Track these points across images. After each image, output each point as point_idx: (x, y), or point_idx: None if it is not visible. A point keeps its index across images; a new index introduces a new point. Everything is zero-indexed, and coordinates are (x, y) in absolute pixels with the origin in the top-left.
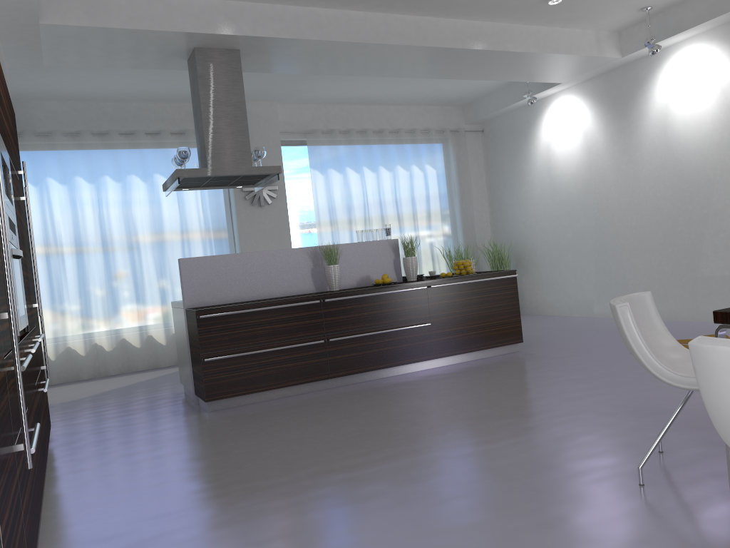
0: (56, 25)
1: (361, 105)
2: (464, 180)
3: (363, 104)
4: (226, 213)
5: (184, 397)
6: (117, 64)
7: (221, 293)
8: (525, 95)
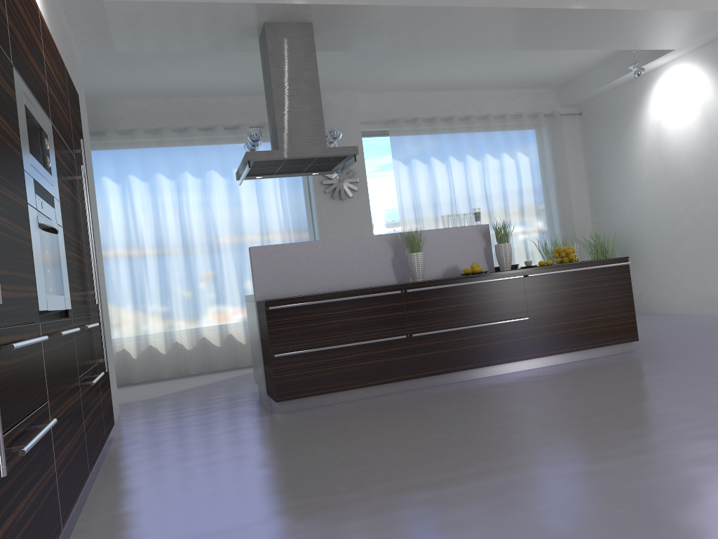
0: (120, 1)
1: (446, 92)
2: (560, 167)
3: (449, 90)
4: (306, 208)
5: (258, 397)
6: (188, 47)
7: (294, 284)
8: (630, 67)
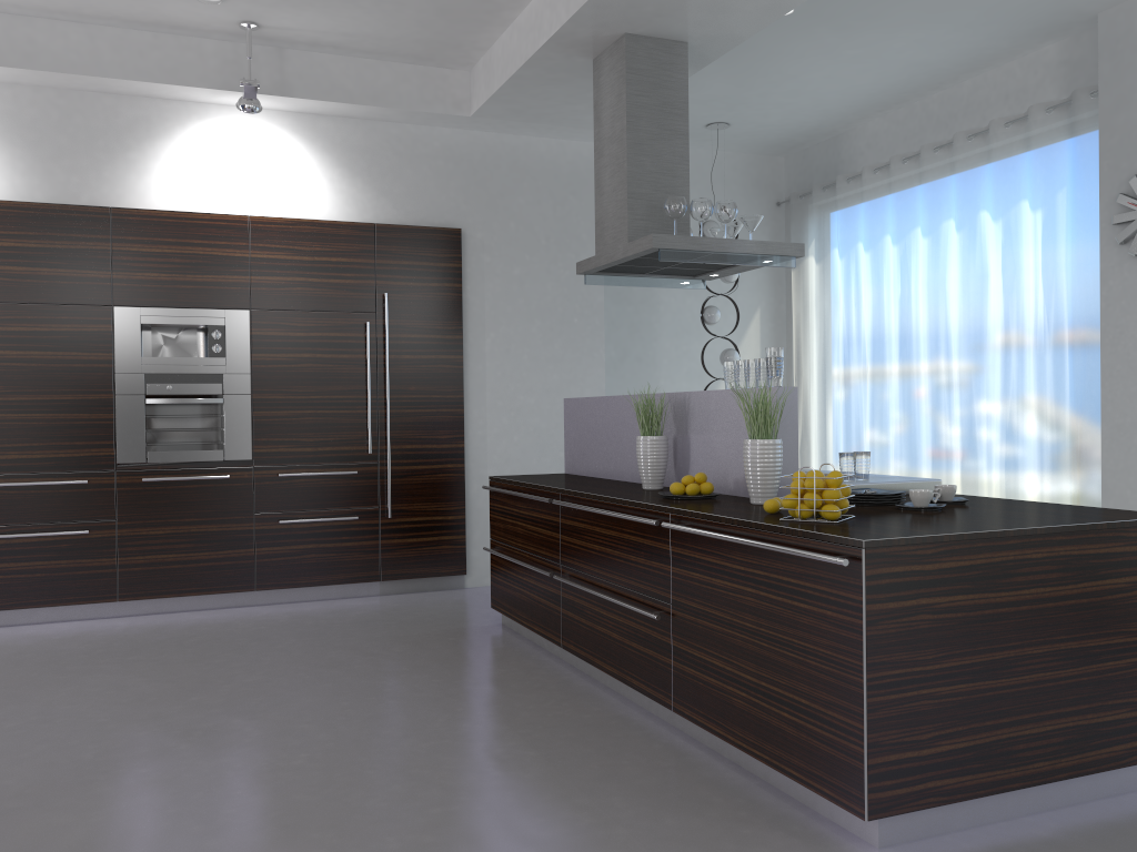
0: (478, 111)
1: None
2: None
3: None
4: (1088, 280)
5: None
6: None
7: (586, 459)
8: None
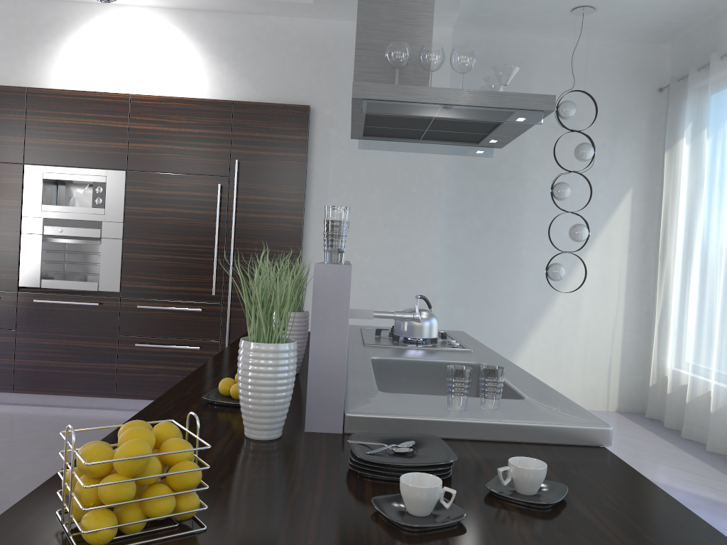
0: None
1: None
2: None
3: None
4: None
5: None
6: None
7: None
8: None
